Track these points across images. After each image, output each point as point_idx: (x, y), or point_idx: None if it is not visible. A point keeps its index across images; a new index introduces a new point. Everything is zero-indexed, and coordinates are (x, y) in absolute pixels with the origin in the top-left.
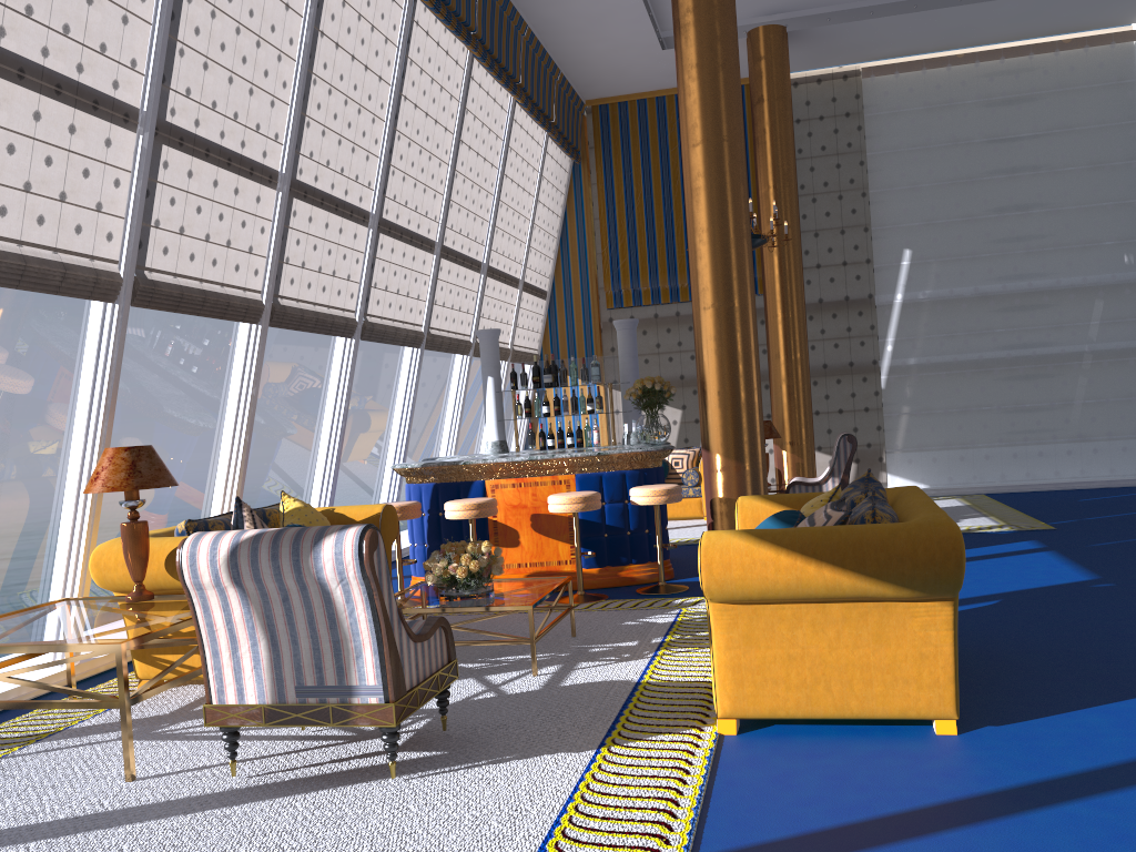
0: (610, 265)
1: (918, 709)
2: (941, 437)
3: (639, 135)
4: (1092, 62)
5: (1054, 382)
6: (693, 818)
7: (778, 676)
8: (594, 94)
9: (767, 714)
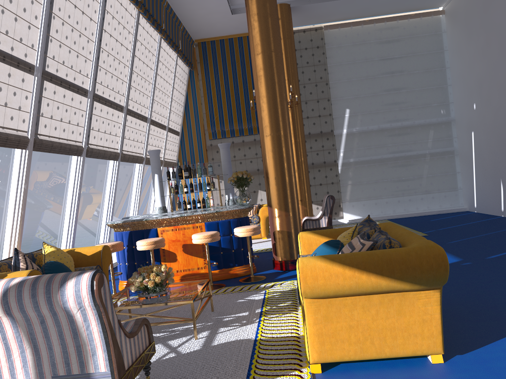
0: (210, 119)
1: (422, 350)
2: (366, 194)
3: (221, 56)
4: (424, 24)
5: (414, 167)
6: None
7: (344, 337)
8: (198, 37)
9: (338, 360)
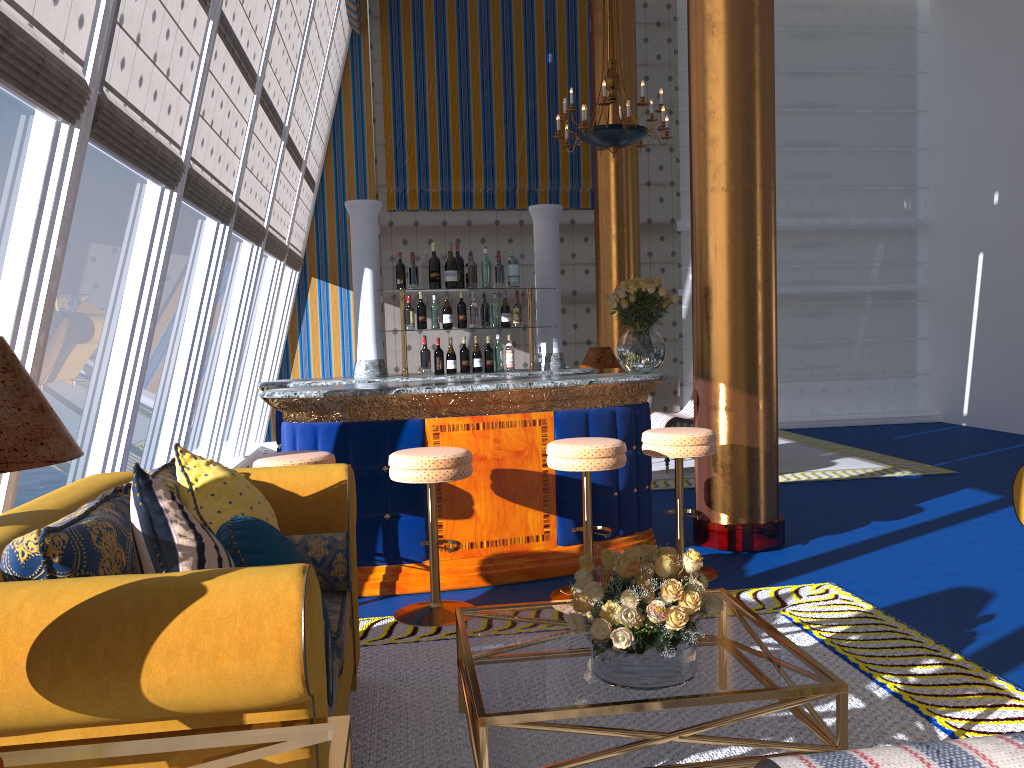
0: (395, 159)
1: None
2: None
3: (434, 11)
4: (887, 8)
5: (839, 320)
6: None
7: None
8: None
9: None
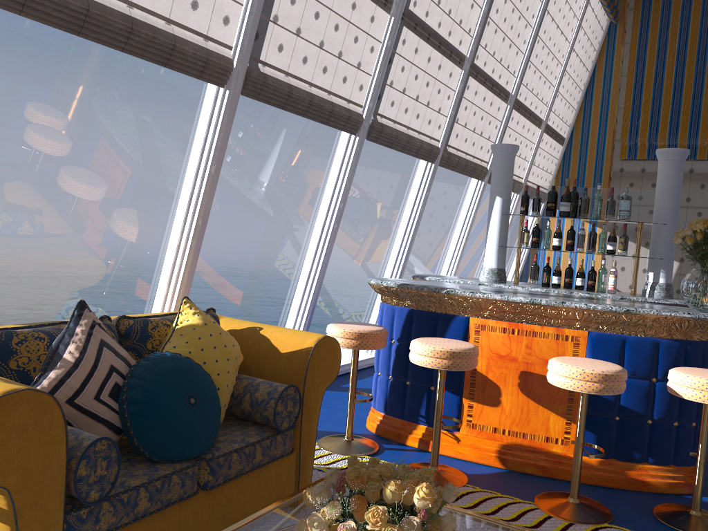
0: (630, 119)
1: None
2: None
3: None
4: None
5: None
6: None
7: None
8: None
9: None
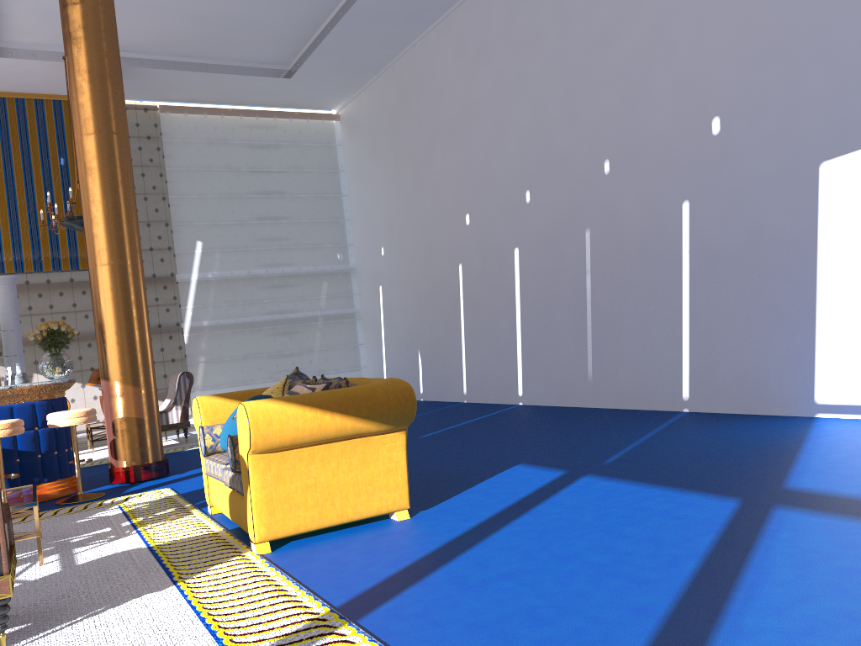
0: None
1: (387, 506)
2: (230, 378)
3: None
4: (312, 129)
5: (302, 336)
6: (307, 592)
7: (299, 501)
8: None
9: (292, 532)
